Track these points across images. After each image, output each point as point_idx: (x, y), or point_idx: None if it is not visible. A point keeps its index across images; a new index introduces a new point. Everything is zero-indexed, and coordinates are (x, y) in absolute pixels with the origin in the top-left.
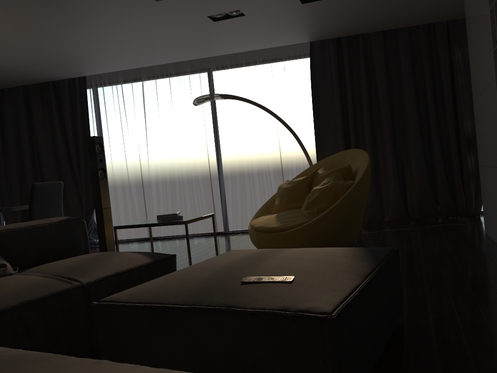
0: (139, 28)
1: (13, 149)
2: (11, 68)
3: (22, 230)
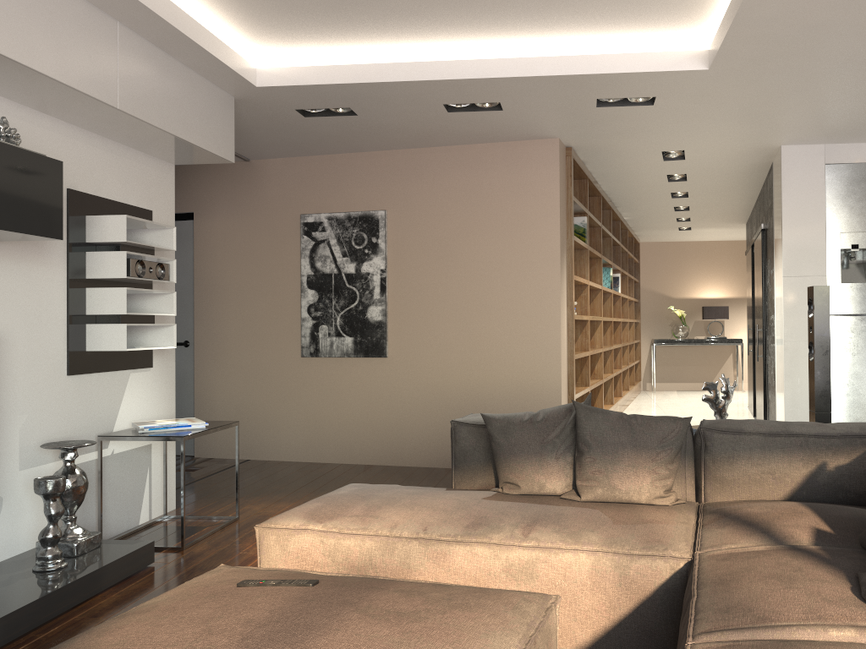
0: None
1: None
2: None
3: None
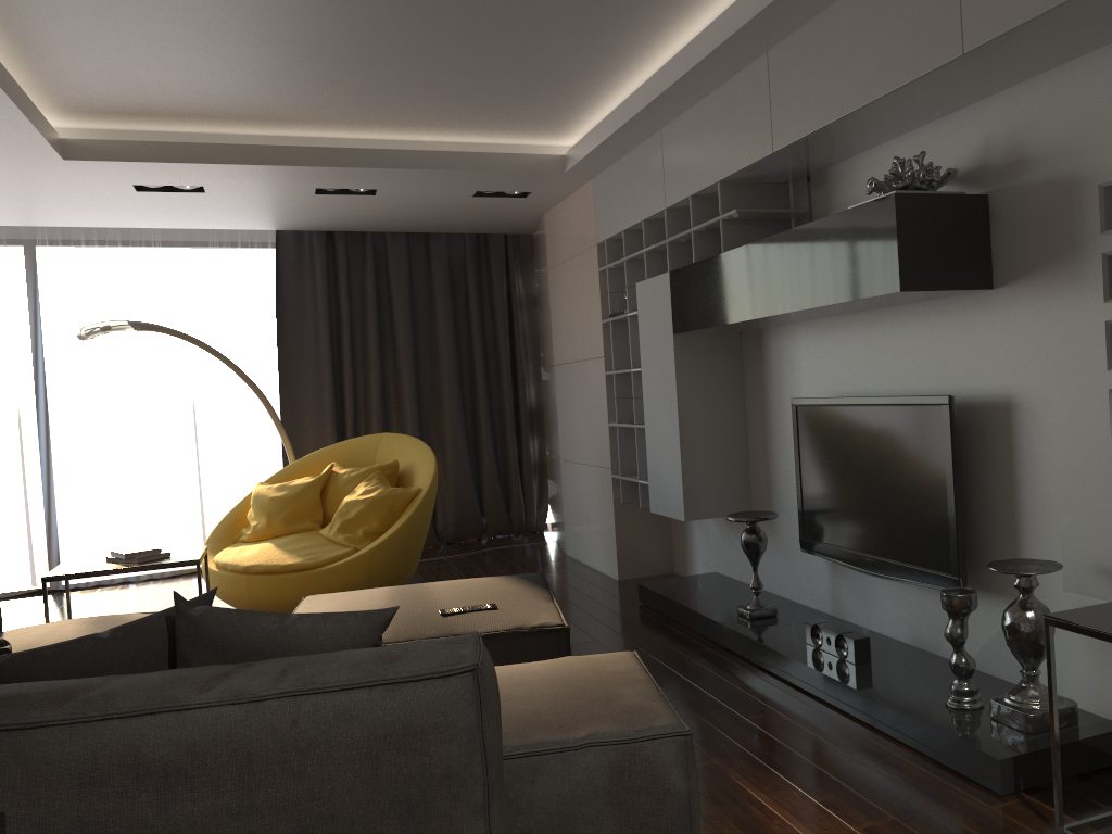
0: None
1: None
2: None
3: None
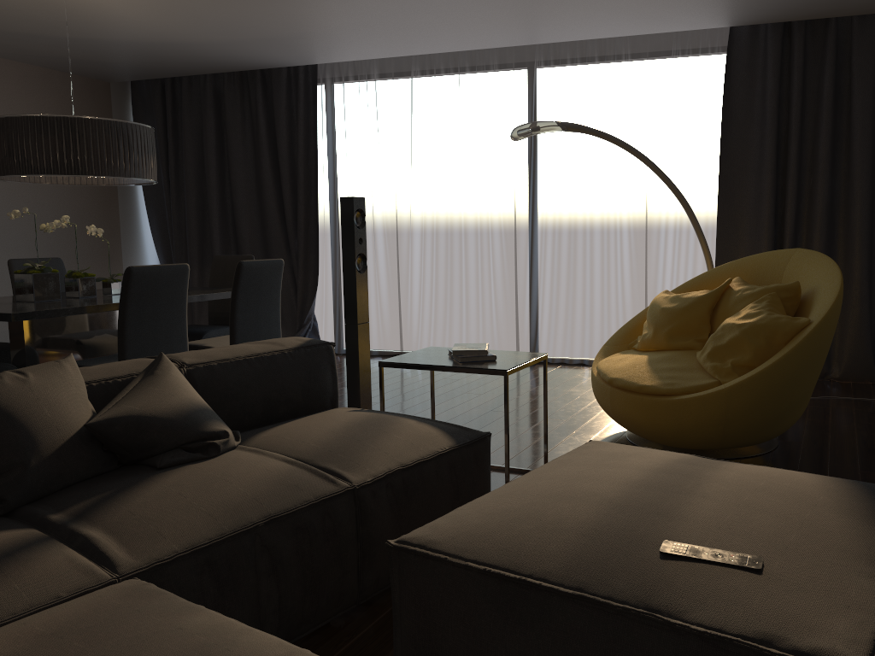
0: None
1: (193, 181)
2: (201, 46)
3: (241, 363)
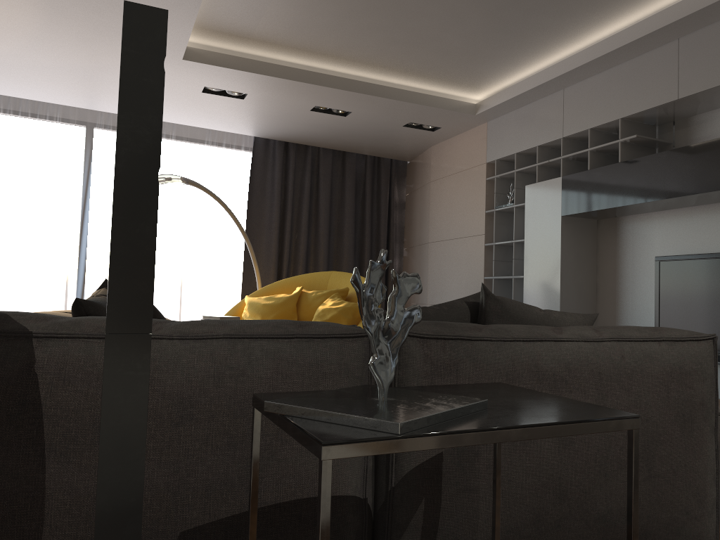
0: (103, 66)
1: None
2: None
3: None
